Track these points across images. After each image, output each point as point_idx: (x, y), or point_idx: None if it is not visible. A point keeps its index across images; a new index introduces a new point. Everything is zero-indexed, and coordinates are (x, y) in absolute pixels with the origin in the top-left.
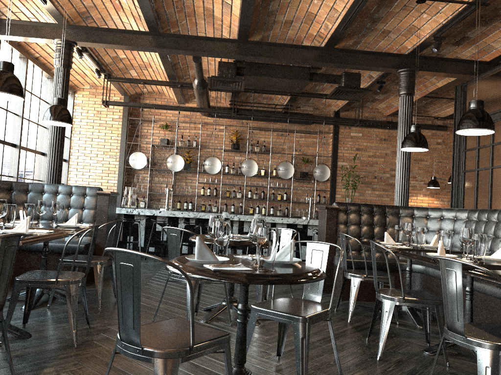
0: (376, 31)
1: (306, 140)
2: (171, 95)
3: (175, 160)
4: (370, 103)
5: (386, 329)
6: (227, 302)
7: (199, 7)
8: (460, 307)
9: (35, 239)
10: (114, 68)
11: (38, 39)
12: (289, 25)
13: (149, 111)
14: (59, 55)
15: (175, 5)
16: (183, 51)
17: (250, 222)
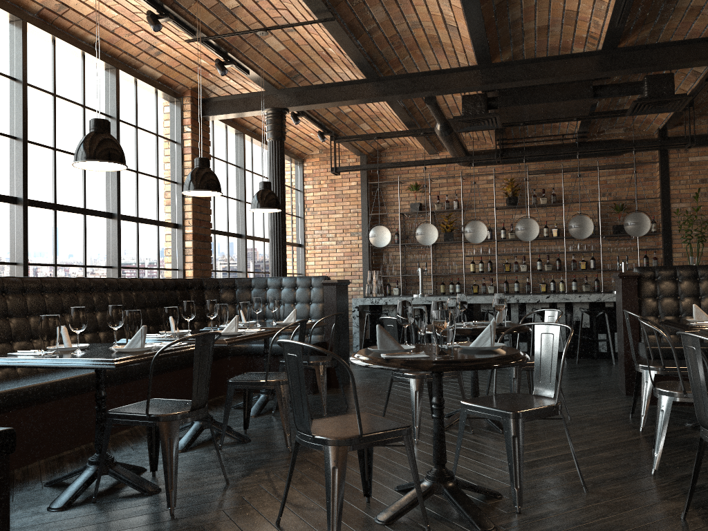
0: (680, 10)
1: (618, 178)
2: (418, 146)
3: (425, 231)
4: None
5: (662, 434)
6: None
7: (420, 37)
8: (704, 395)
9: (243, 338)
10: (340, 126)
11: (248, 112)
12: (546, 31)
13: (393, 170)
14: (270, 127)
15: (391, 42)
16: (409, 94)
17: (534, 304)
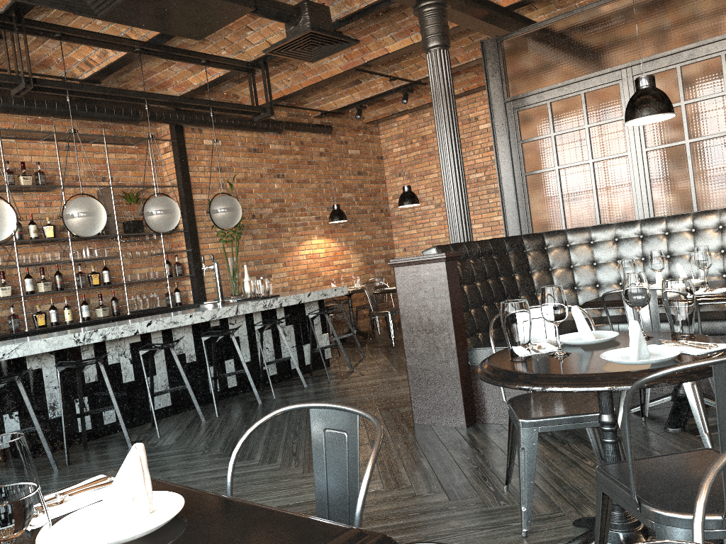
0: None
1: (119, 158)
2: None
3: None
4: (230, 85)
5: None
6: None
7: None
8: None
9: None
10: None
11: None
12: None
13: None
14: None
15: None
16: None
17: (119, 340)
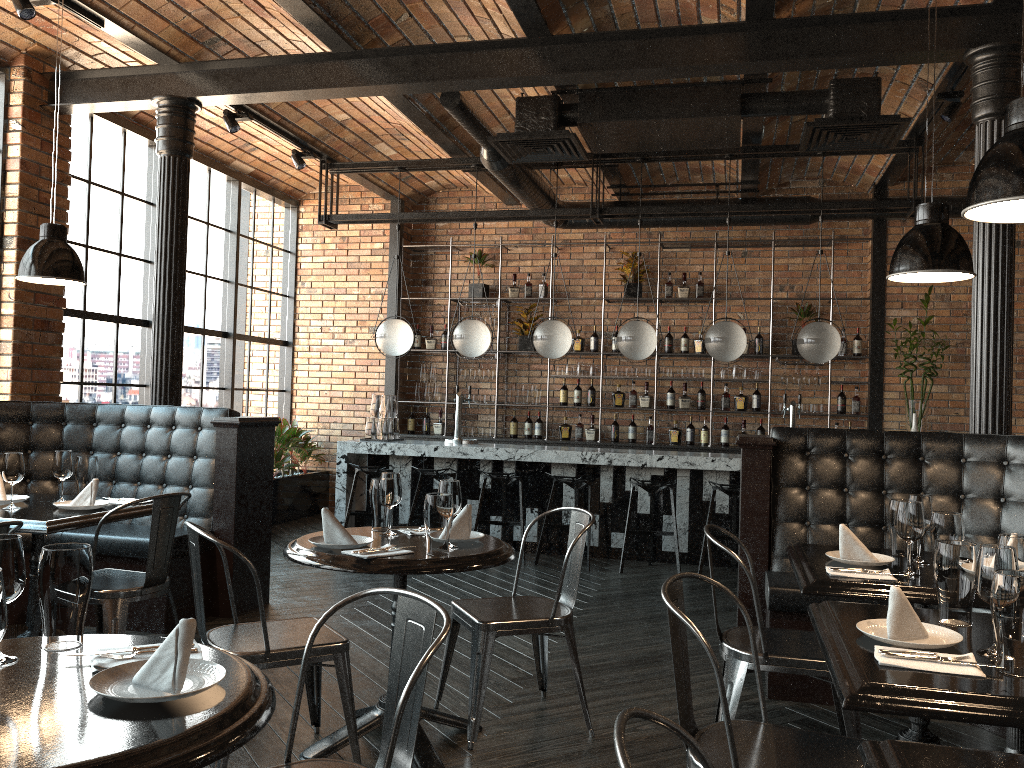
0: None
1: (807, 263)
2: (486, 189)
3: (467, 332)
4: (968, 154)
5: None
6: (346, 718)
7: None
8: None
9: None
10: (337, 144)
11: (128, 103)
12: None
13: (448, 228)
14: (162, 132)
15: None
16: (407, 85)
17: (640, 469)
